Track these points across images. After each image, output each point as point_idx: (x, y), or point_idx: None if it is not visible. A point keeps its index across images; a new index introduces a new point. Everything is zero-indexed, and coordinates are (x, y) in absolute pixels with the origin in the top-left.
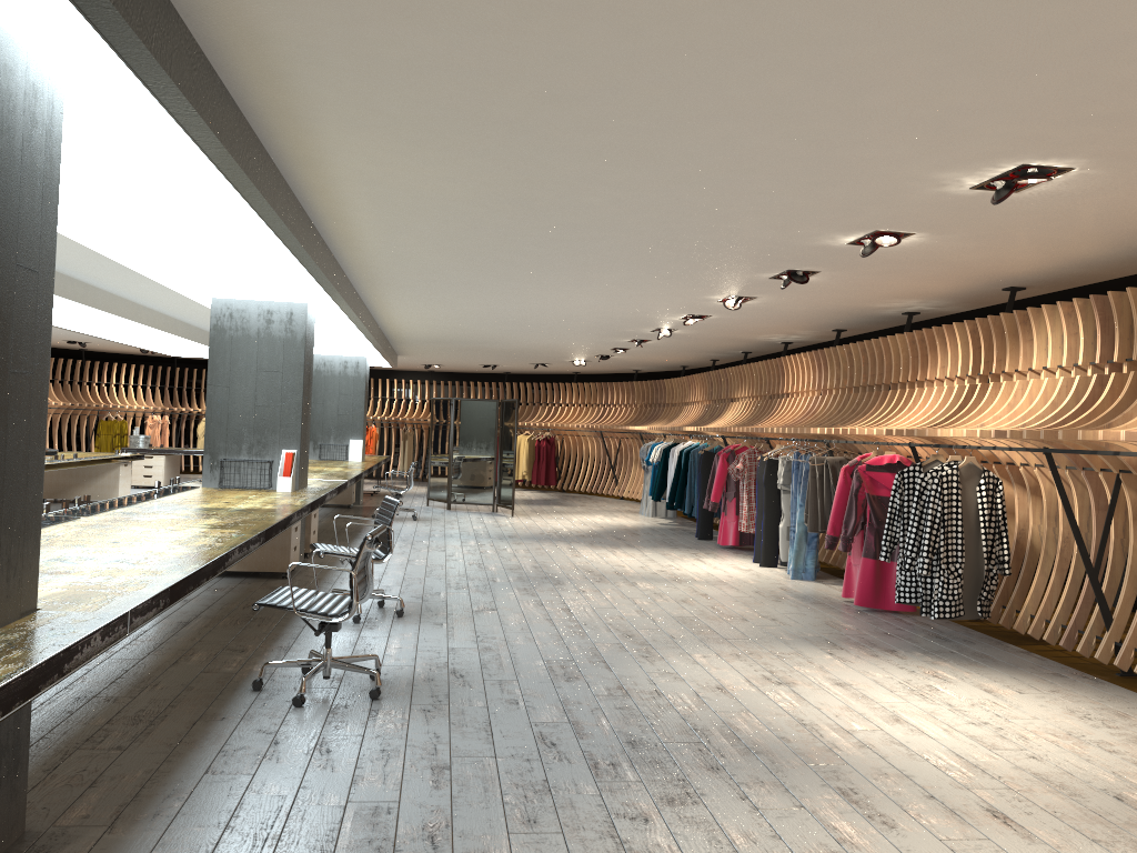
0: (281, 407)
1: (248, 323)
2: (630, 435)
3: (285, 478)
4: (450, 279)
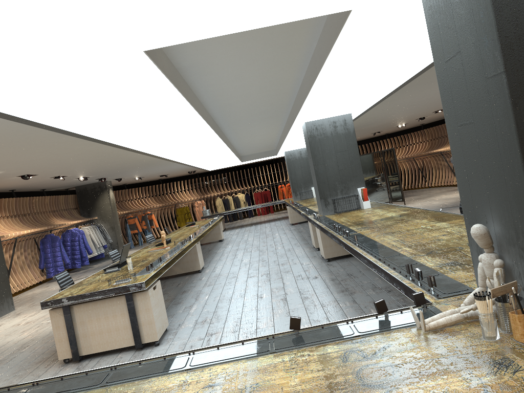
0: (351, 167)
1: (325, 130)
2: (428, 156)
3: (366, 201)
4: (428, 80)
